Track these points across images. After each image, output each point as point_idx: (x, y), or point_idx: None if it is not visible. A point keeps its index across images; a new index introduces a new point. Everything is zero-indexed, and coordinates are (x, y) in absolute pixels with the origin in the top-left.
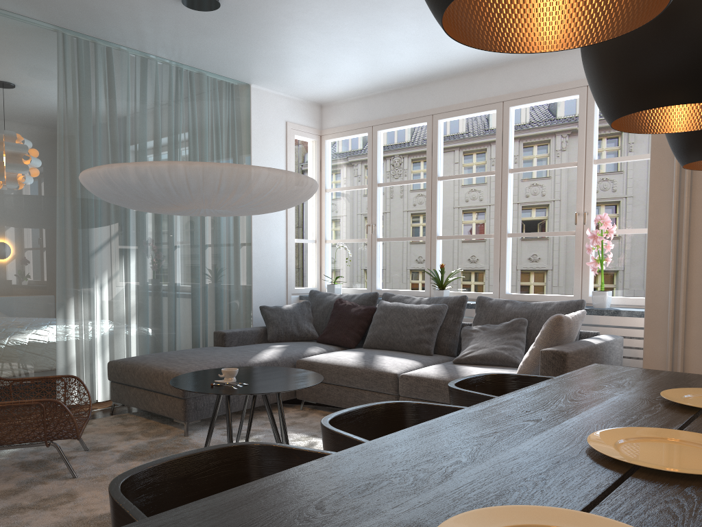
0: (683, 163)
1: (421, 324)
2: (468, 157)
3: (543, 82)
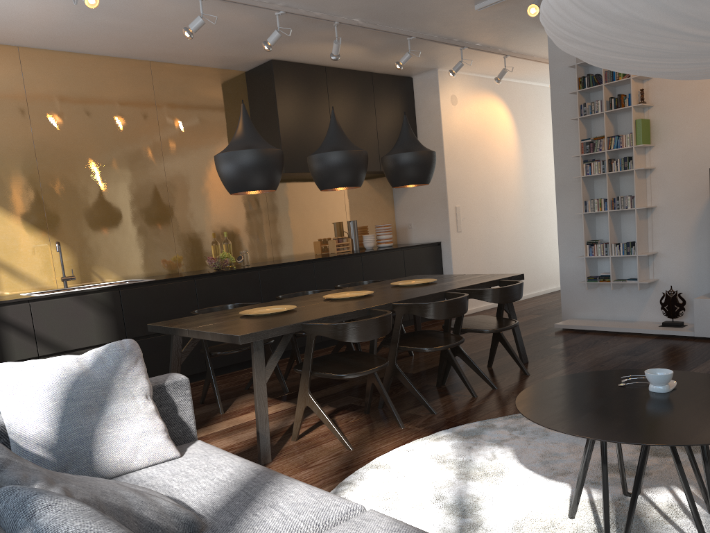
0: (274, 189)
1: None
2: None
3: None
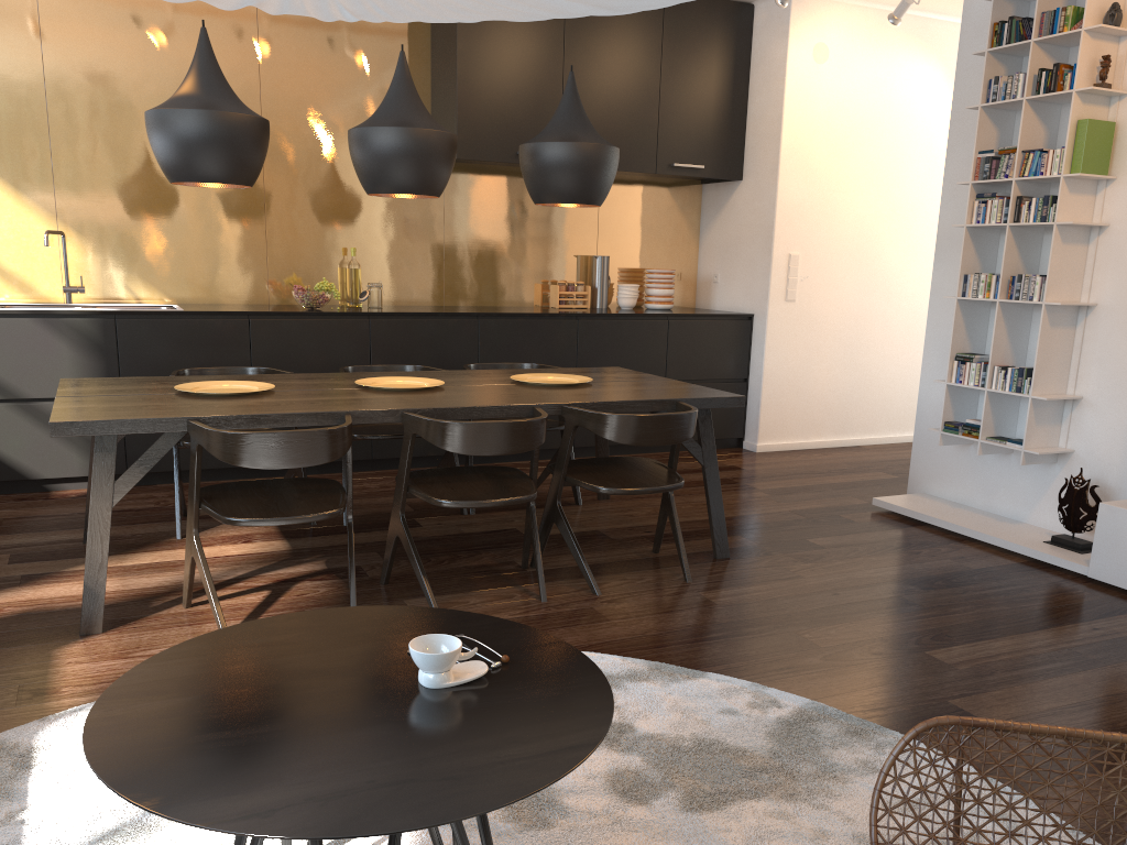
0: (236, 183)
1: None
2: None
3: None
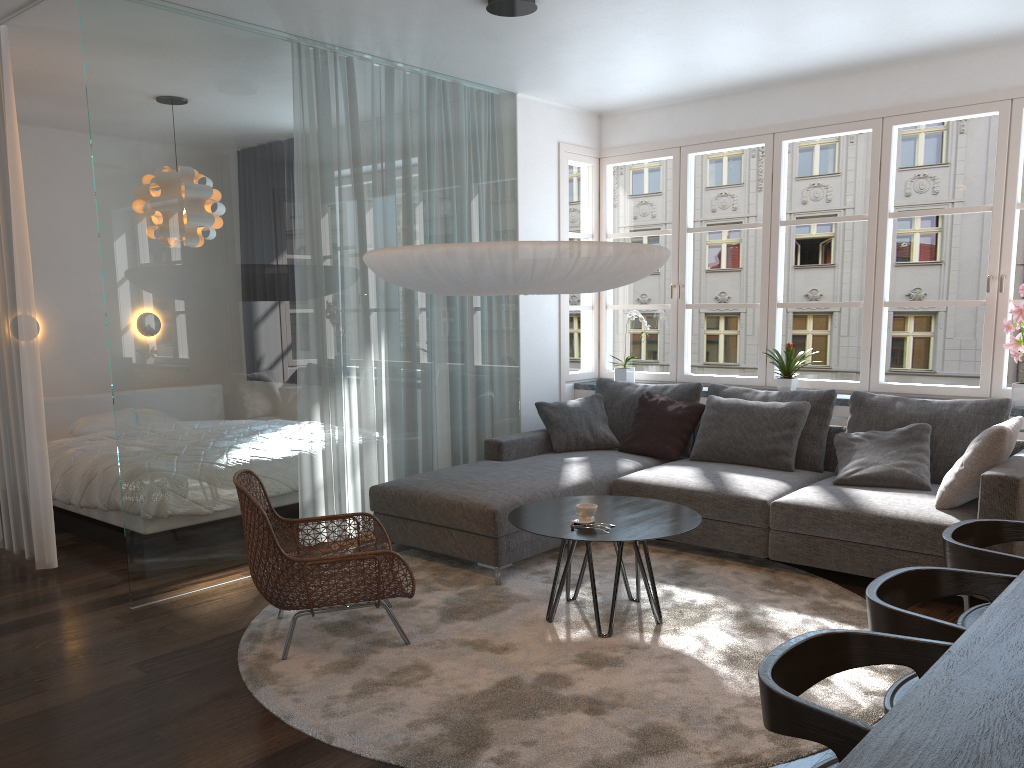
0: None
1: (776, 430)
2: None
3: (944, 91)
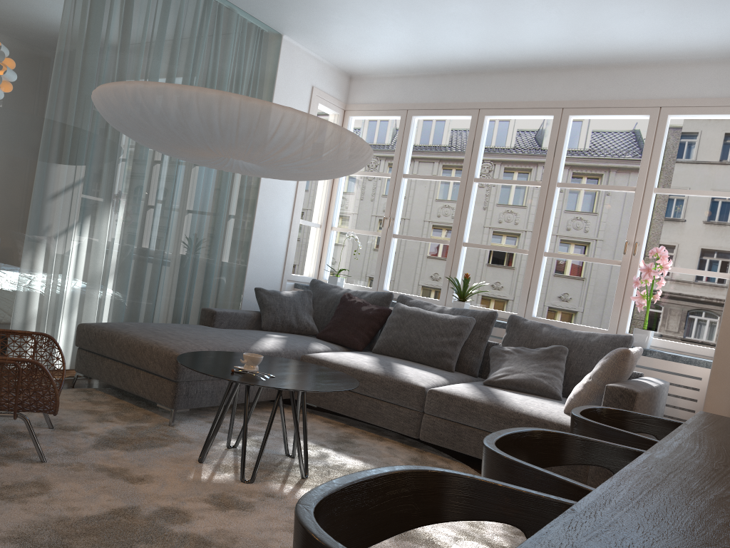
0: None
1: (445, 336)
2: (441, 172)
3: (611, 94)
